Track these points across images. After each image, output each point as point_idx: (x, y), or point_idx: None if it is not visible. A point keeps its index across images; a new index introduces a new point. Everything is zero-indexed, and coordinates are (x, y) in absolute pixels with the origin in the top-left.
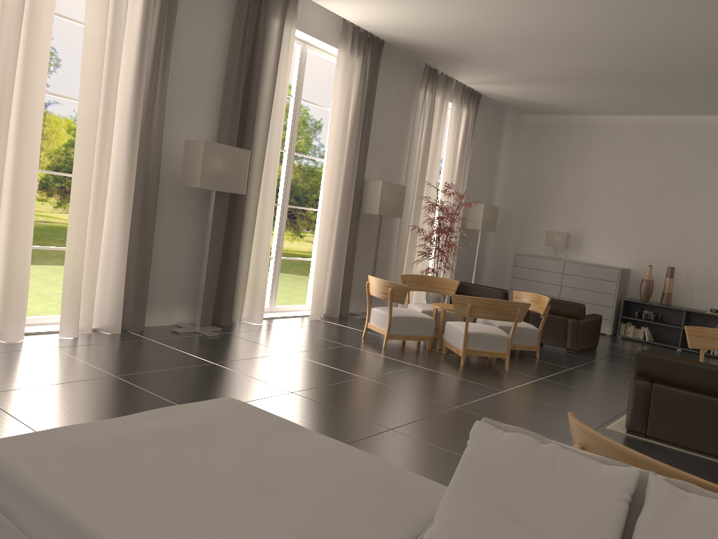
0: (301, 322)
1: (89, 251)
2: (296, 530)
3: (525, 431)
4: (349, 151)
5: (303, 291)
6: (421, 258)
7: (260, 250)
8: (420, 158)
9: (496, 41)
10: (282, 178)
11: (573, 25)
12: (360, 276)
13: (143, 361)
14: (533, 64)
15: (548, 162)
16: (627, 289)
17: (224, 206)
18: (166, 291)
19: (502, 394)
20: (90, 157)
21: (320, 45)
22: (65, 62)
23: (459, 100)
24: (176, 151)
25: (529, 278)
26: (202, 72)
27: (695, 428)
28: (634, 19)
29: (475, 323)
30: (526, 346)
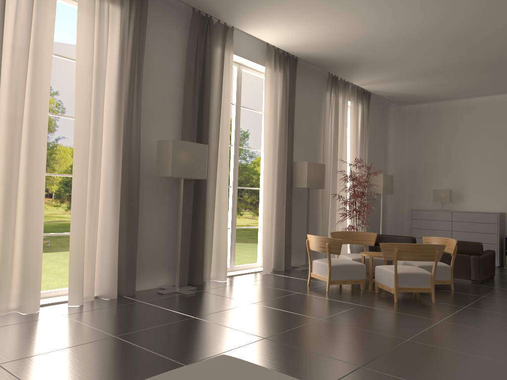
0: (257, 277)
1: (88, 234)
2: None
3: None
4: (280, 142)
5: (247, 254)
6: (342, 218)
7: (220, 222)
8: (331, 143)
9: (385, 46)
10: (232, 166)
11: (447, 25)
12: (296, 237)
13: (136, 320)
14: (413, 63)
15: (427, 138)
16: (505, 229)
17: (190, 190)
18: (150, 261)
19: (440, 323)
20: (86, 159)
21: (251, 65)
22: (68, 109)
23: (355, 98)
24: (151, 151)
25: (425, 227)
26: (166, 89)
27: None
28: (498, 12)
29: (399, 265)
30: (442, 280)
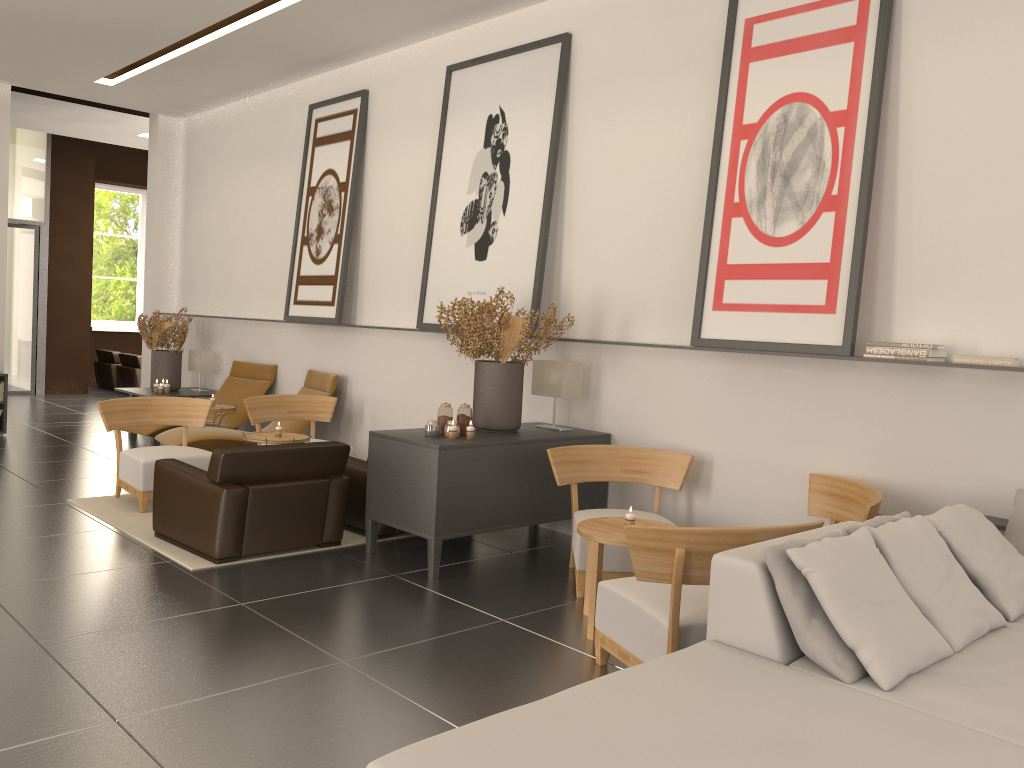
0: None
1: None
2: (882, 733)
3: (794, 540)
4: None
5: None
6: None
7: None
8: None
9: None
10: None
11: None
12: None
13: None
14: None
15: None
16: None
17: None
18: None
19: None
20: None
21: None
22: None
23: None
24: None
25: None
26: None
27: (296, 523)
28: None
29: None
30: None
